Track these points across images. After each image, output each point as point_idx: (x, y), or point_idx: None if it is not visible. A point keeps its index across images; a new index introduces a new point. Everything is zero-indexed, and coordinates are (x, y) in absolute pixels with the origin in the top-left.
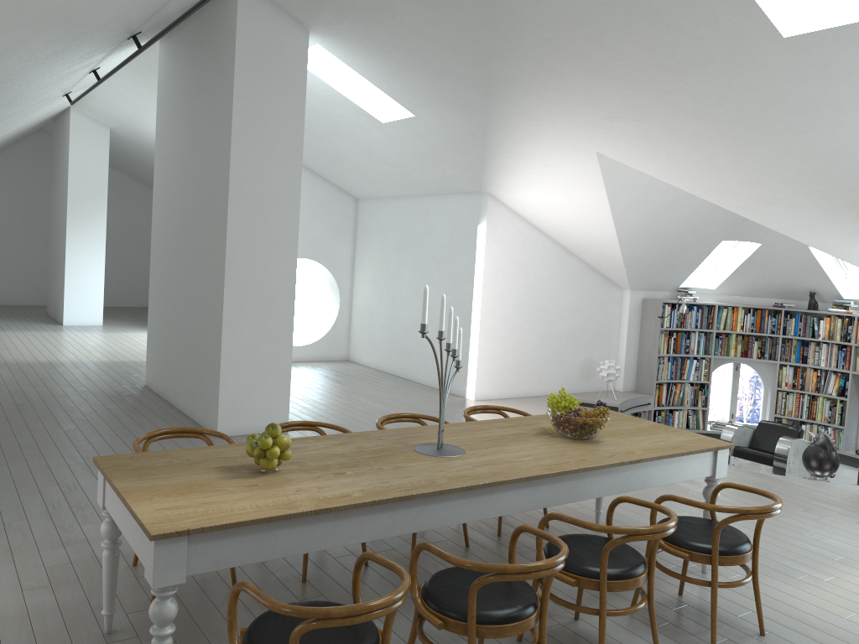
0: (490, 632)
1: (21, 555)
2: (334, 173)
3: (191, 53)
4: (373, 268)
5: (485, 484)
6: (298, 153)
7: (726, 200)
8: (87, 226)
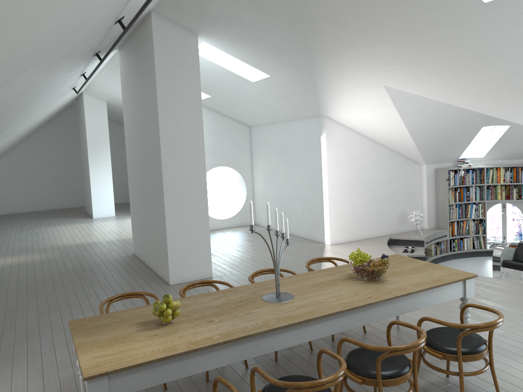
0: None
1: (47, 373)
2: (233, 113)
3: (134, 57)
4: (263, 168)
5: (300, 321)
6: (199, 110)
7: (473, 106)
8: (100, 160)
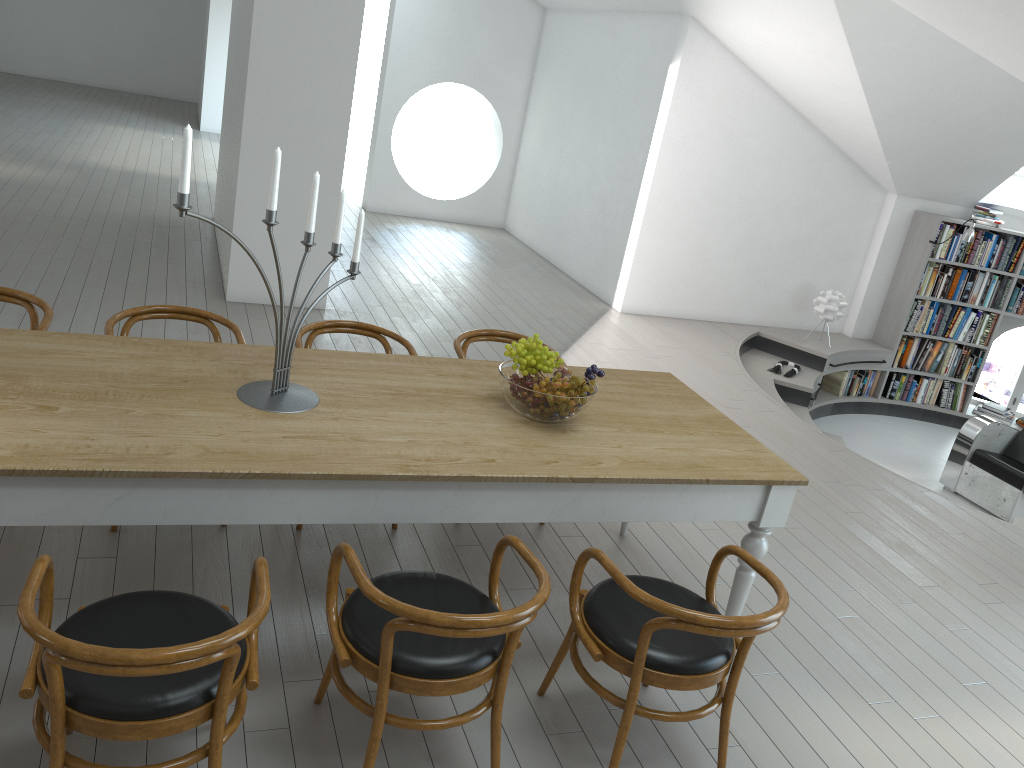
0: (89, 727)
1: None
2: None
3: None
4: (547, 110)
5: (251, 474)
6: None
7: (1023, 67)
8: None
